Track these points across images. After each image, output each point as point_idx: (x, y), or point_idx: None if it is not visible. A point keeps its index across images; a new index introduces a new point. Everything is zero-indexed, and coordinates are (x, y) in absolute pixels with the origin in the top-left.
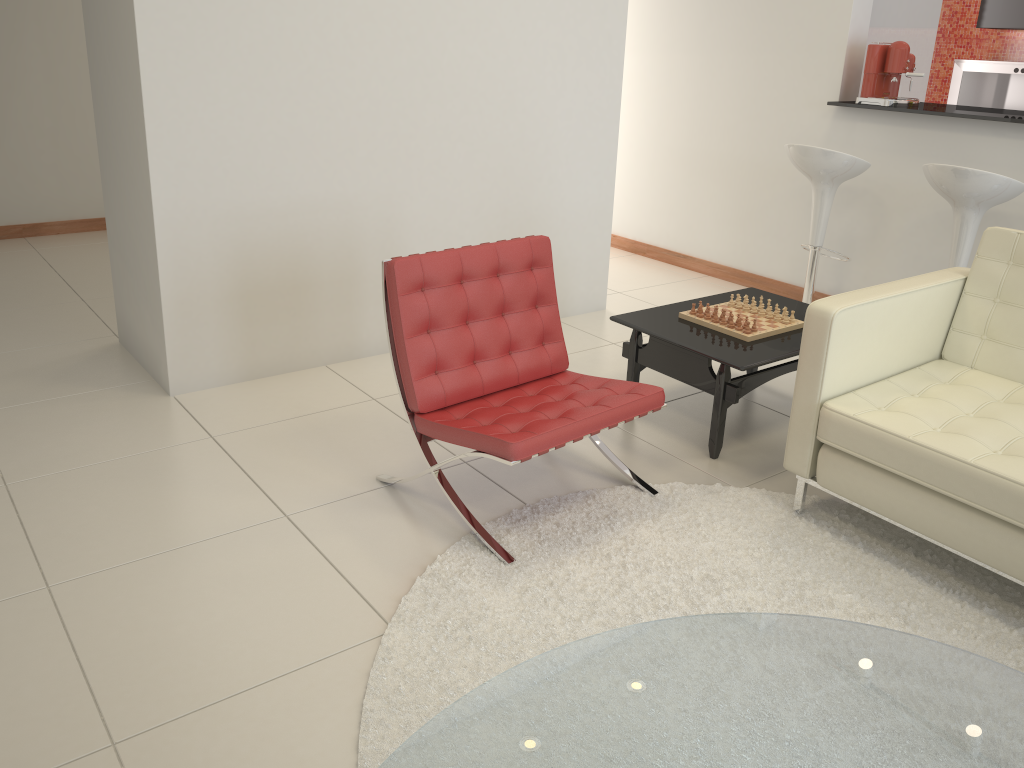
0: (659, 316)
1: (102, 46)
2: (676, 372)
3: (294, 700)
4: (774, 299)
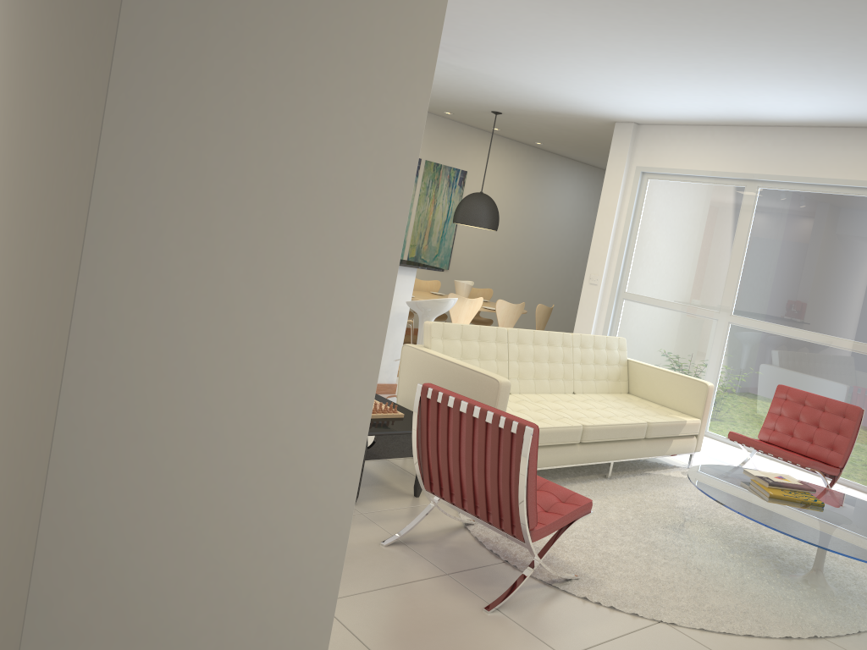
0: None
1: (217, 254)
2: (396, 453)
3: None
4: None
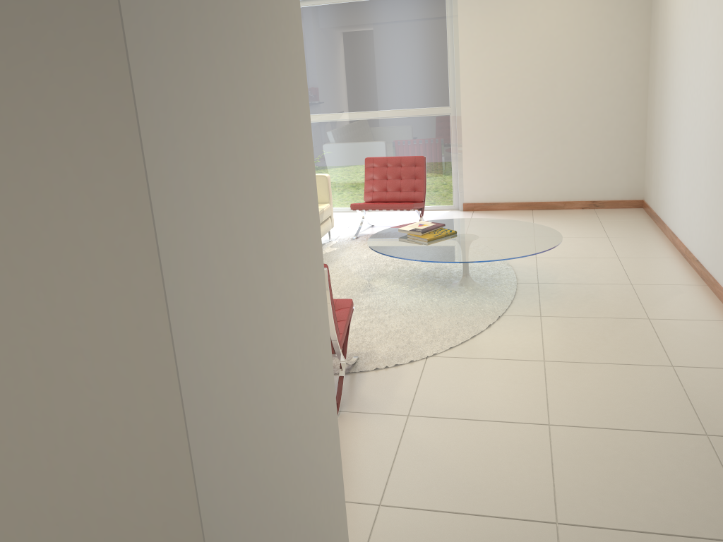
0: None
1: (240, 248)
2: None
3: (480, 351)
4: None
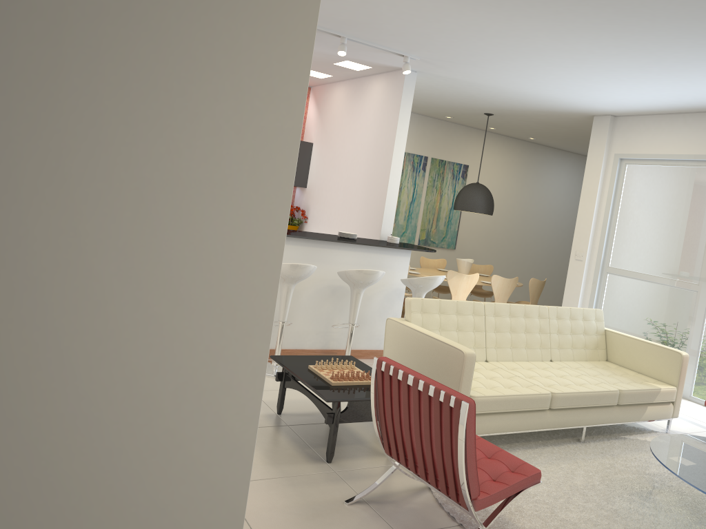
0: (330, 388)
1: (86, 253)
2: (369, 417)
3: None
4: (299, 358)
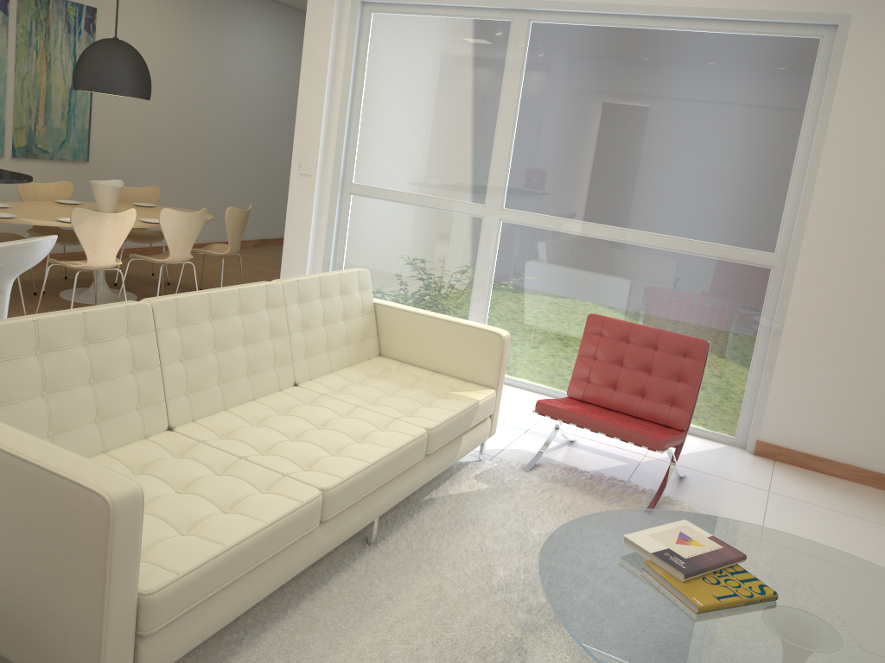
0: None
1: None
2: None
3: None
4: None
